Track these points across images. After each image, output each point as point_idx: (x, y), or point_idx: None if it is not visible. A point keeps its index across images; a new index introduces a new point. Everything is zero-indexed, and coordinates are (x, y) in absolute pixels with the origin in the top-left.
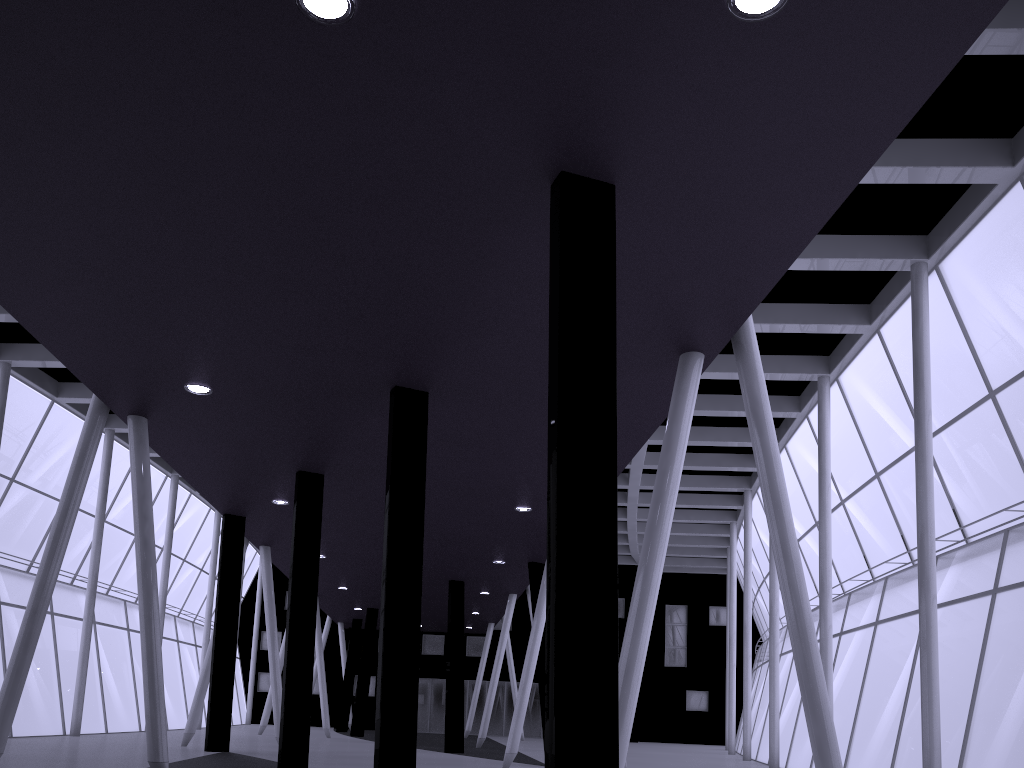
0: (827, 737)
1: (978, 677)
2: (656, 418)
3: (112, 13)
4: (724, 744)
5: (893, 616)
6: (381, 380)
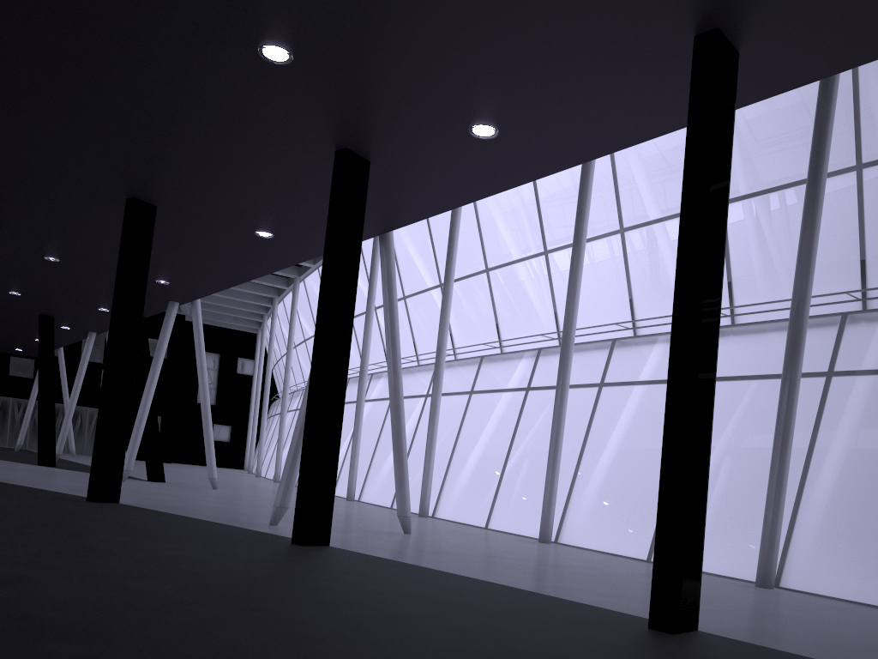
0: (405, 475)
1: (456, 442)
2: (309, 256)
3: (135, 6)
4: (240, 468)
5: (404, 396)
6: (125, 191)
